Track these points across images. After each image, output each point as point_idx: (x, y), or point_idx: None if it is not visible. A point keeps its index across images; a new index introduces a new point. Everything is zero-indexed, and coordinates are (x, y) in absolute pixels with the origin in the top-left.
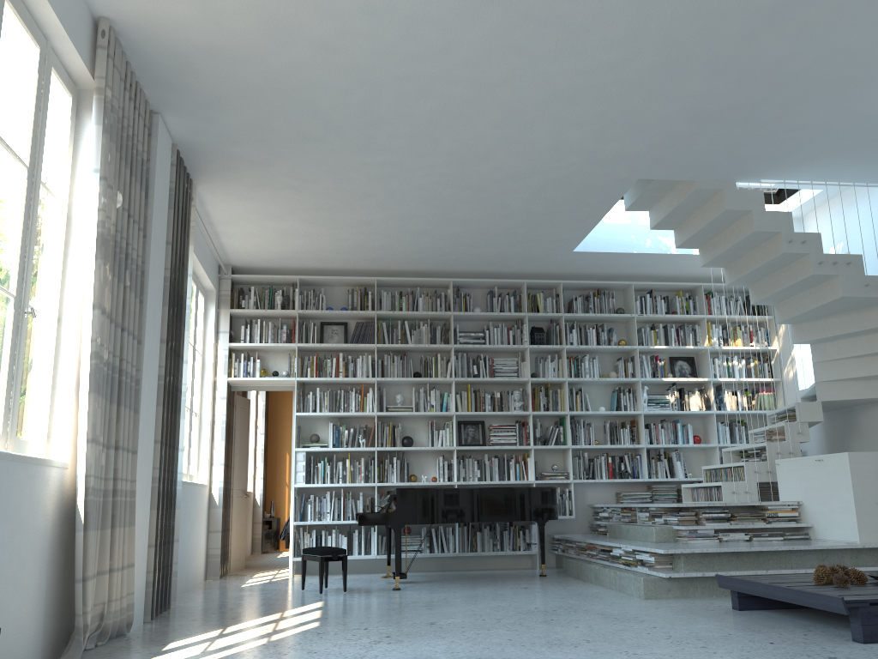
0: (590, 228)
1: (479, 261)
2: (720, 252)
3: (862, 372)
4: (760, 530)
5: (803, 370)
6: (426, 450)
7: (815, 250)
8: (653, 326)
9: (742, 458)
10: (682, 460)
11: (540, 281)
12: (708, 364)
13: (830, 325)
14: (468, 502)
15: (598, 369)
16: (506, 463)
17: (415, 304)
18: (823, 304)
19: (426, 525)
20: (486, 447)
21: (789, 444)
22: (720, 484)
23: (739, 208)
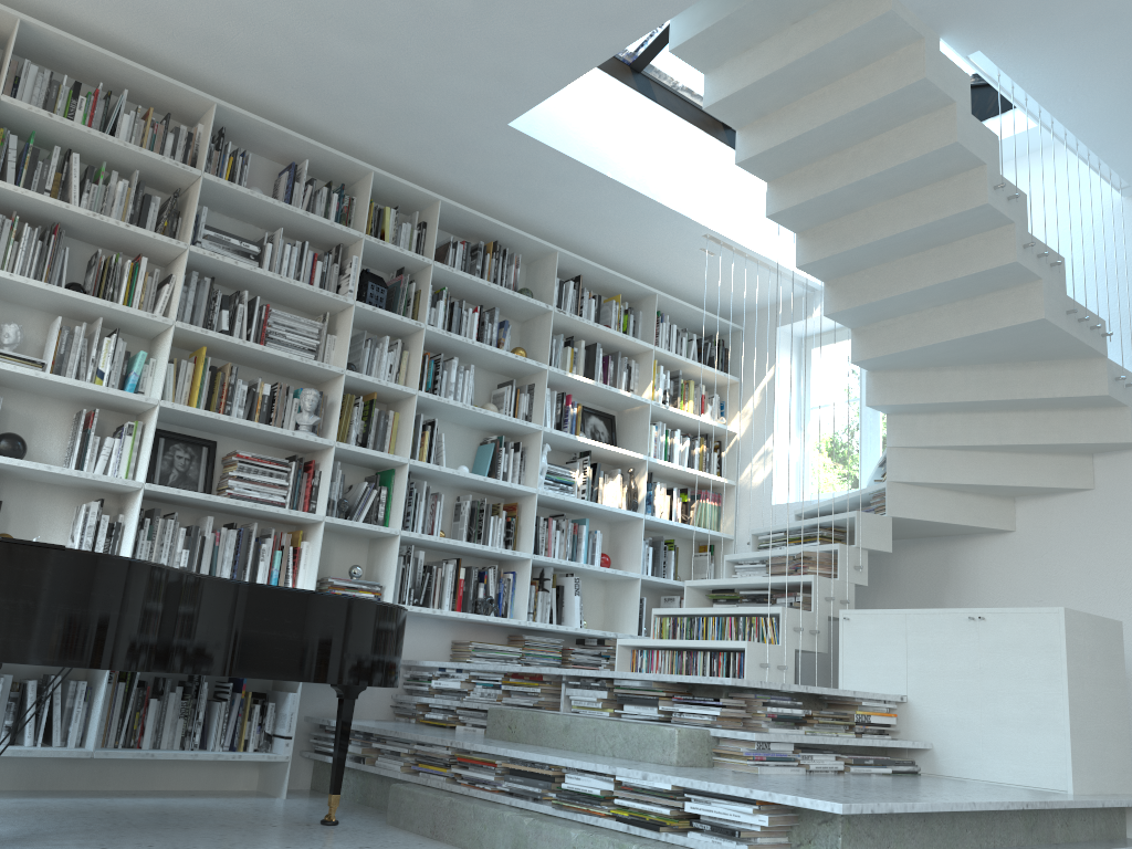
0: (592, 63)
1: (300, 76)
2: (836, 187)
3: (969, 477)
4: (839, 750)
5: (781, 473)
6: (62, 476)
7: (1021, 221)
8: (572, 341)
9: (714, 604)
10: (580, 595)
11: (403, 181)
12: (646, 431)
13: (945, 383)
14: (210, 617)
15: (470, 392)
16: (254, 546)
17: (110, 124)
18: (989, 331)
19: (11, 671)
20: (220, 499)
21: (842, 584)
22: (743, 645)
23: (942, 88)
